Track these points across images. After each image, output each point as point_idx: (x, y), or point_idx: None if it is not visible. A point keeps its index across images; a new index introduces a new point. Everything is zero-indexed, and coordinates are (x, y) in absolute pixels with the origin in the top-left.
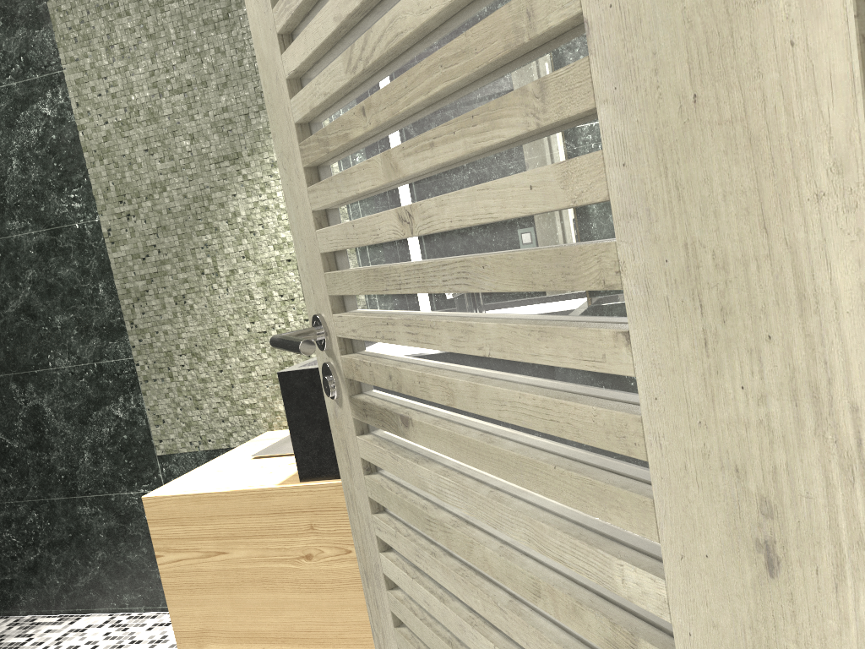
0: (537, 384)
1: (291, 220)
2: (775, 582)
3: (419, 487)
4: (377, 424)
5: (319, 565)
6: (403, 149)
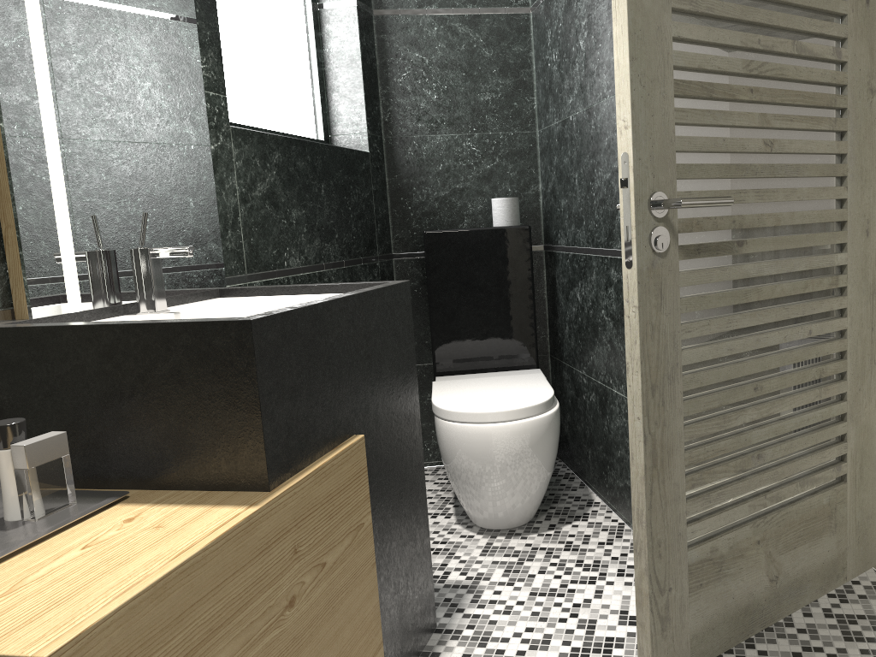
0: (806, 210)
1: (635, 122)
2: (867, 238)
3: (742, 277)
4: (710, 255)
5: (301, 608)
6: (774, 116)
